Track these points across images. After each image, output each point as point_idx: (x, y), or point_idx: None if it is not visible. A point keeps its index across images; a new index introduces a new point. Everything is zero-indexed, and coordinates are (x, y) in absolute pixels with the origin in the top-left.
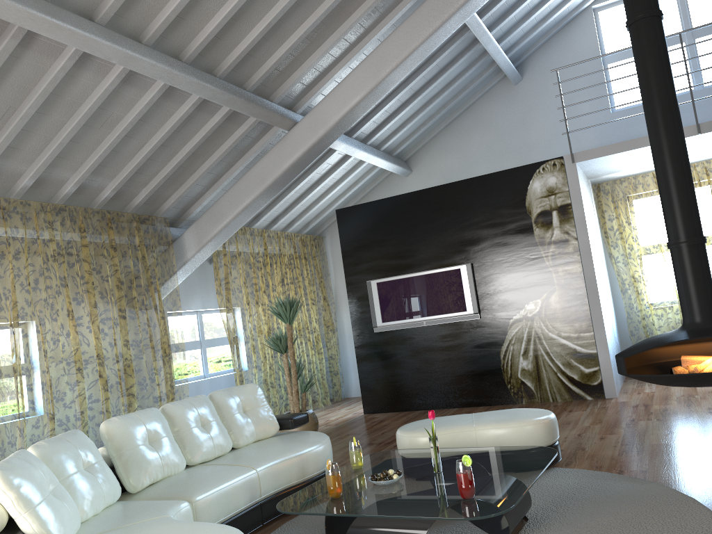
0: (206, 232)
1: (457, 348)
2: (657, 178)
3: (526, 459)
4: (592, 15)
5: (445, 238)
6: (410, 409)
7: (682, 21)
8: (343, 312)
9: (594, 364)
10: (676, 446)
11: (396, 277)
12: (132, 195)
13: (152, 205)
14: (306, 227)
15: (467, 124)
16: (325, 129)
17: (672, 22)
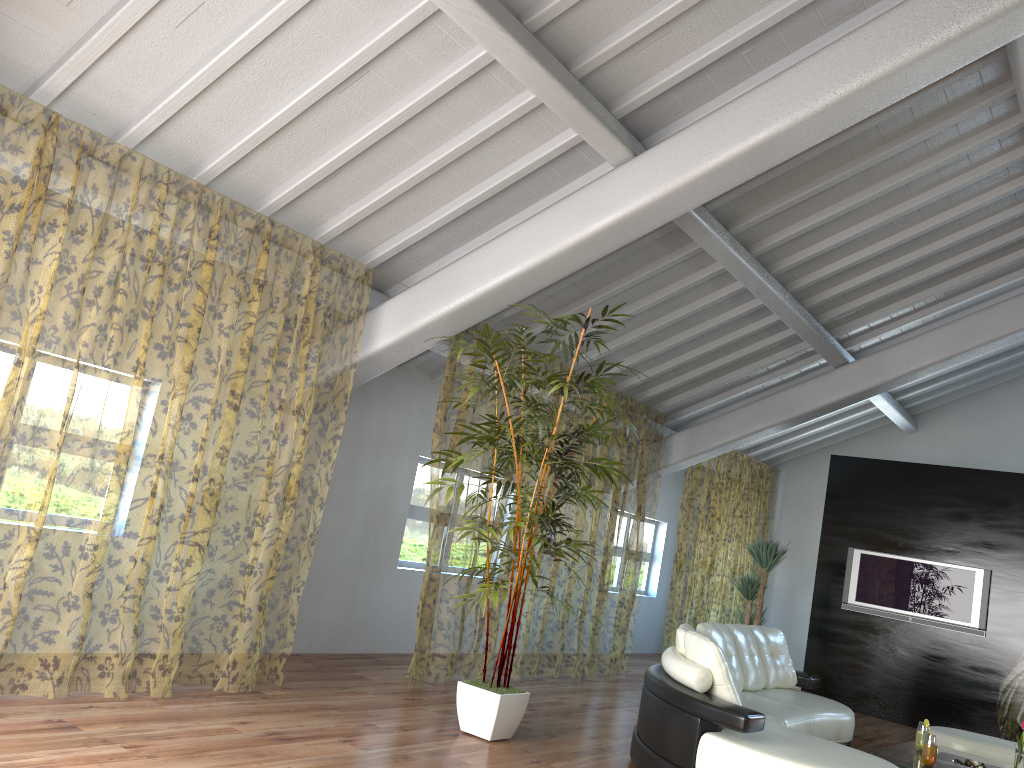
0: (701, 442)
1: (945, 661)
2: None
3: None
4: None
5: (964, 530)
6: (862, 712)
7: None
8: (777, 566)
9: None
10: None
11: (888, 554)
12: (649, 386)
13: (657, 398)
14: (767, 455)
15: (1008, 397)
16: (881, 380)
17: None
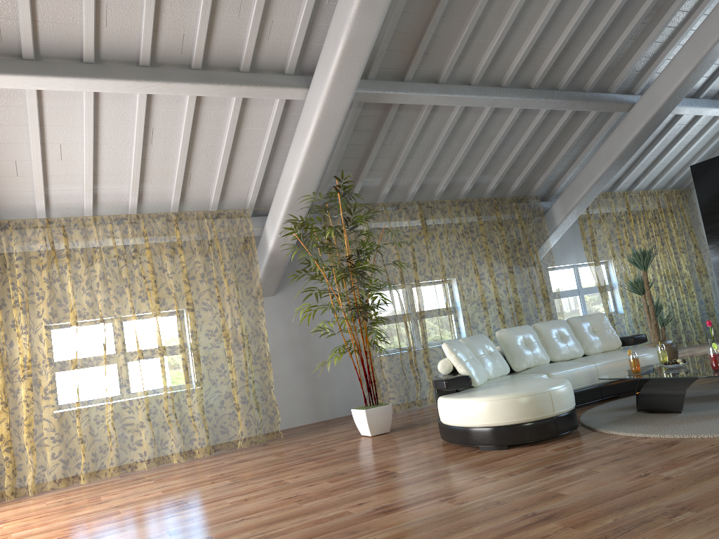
0: (568, 203)
1: None
2: None
3: None
4: None
5: None
6: None
7: None
8: None
9: None
10: None
11: None
12: (510, 183)
13: (526, 188)
14: (671, 182)
15: None
16: (658, 106)
17: None
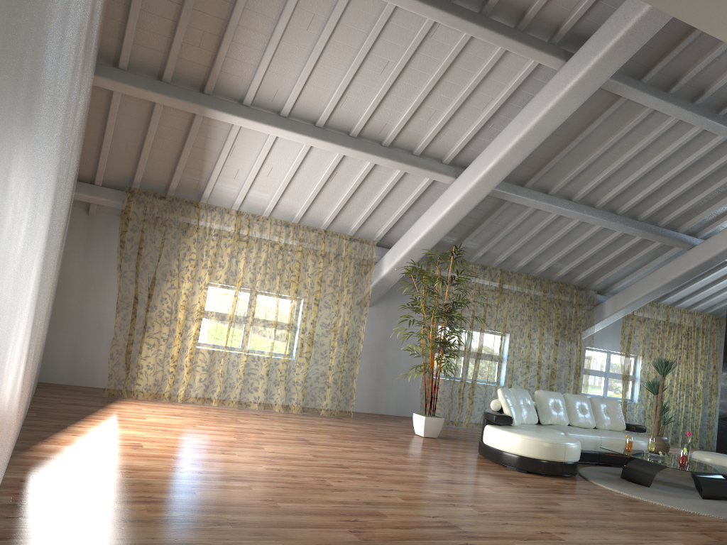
0: (619, 303)
1: None
2: None
3: None
4: None
5: None
6: None
7: None
8: None
9: None
10: None
11: None
12: (577, 274)
13: (588, 280)
14: (711, 308)
15: None
16: (712, 255)
17: None
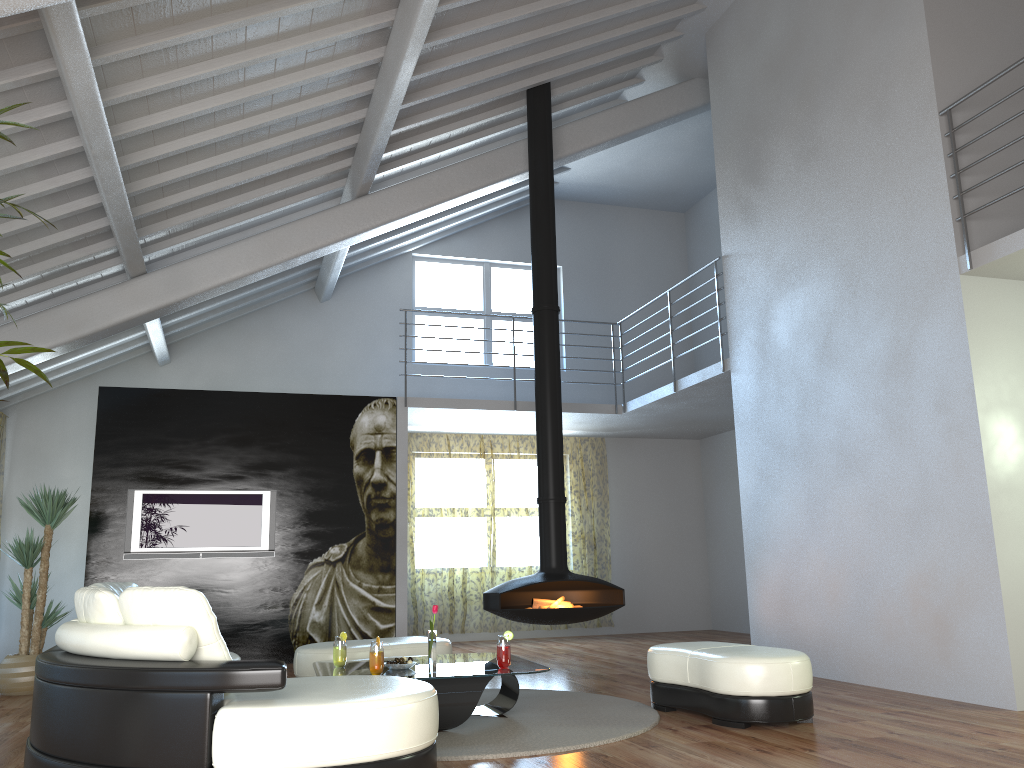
0: None
1: (238, 590)
2: (539, 441)
3: (494, 656)
4: (411, 262)
5: (249, 455)
6: None
7: (484, 299)
8: (10, 532)
9: (391, 620)
10: (526, 677)
11: (175, 490)
12: None
13: None
14: None
15: (257, 326)
16: (188, 293)
17: (476, 297)
